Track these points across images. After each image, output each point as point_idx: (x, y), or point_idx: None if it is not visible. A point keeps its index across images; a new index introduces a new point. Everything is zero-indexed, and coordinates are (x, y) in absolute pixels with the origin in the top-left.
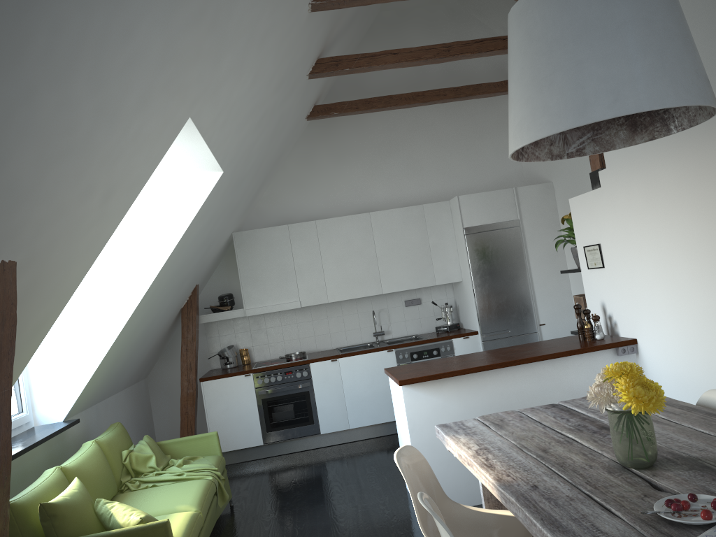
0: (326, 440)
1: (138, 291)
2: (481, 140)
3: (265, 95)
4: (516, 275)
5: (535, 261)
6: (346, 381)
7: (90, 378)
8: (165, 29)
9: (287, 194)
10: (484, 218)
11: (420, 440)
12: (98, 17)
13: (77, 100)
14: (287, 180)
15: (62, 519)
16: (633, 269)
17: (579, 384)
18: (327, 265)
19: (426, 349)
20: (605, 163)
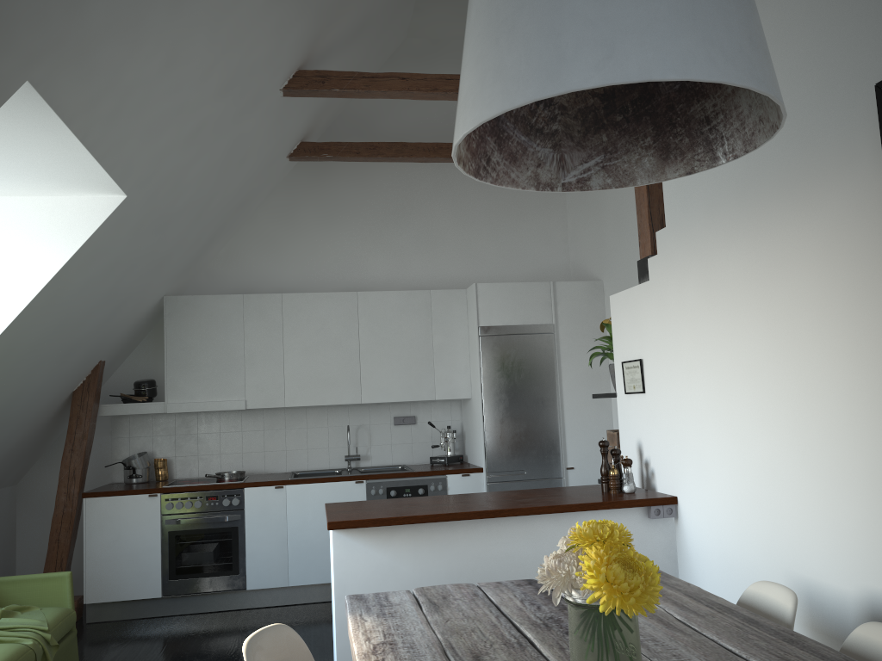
0: (253, 599)
1: None
2: (520, 218)
3: (198, 95)
4: (542, 397)
5: (569, 382)
6: (292, 518)
7: None
8: None
9: (253, 255)
10: (508, 317)
11: None
12: None
13: None
14: (254, 236)
15: None
16: (680, 397)
17: None
18: (290, 355)
19: (409, 485)
20: (657, 248)
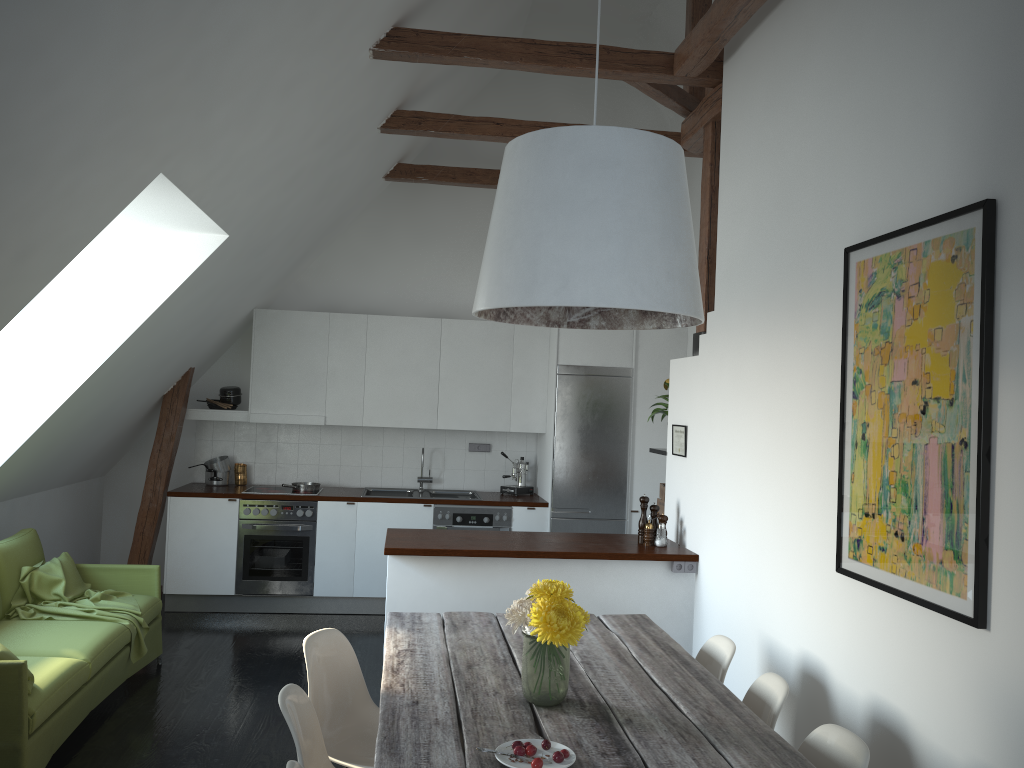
0: (319, 605)
1: (86, 366)
2: None
3: (299, 150)
4: (614, 440)
5: (642, 427)
6: (361, 533)
7: (1, 465)
8: (111, 80)
9: (343, 271)
10: (588, 357)
11: None
12: (0, 70)
13: None
14: (345, 252)
15: None
16: (709, 467)
17: (615, 598)
18: (371, 376)
19: (475, 512)
20: (707, 327)
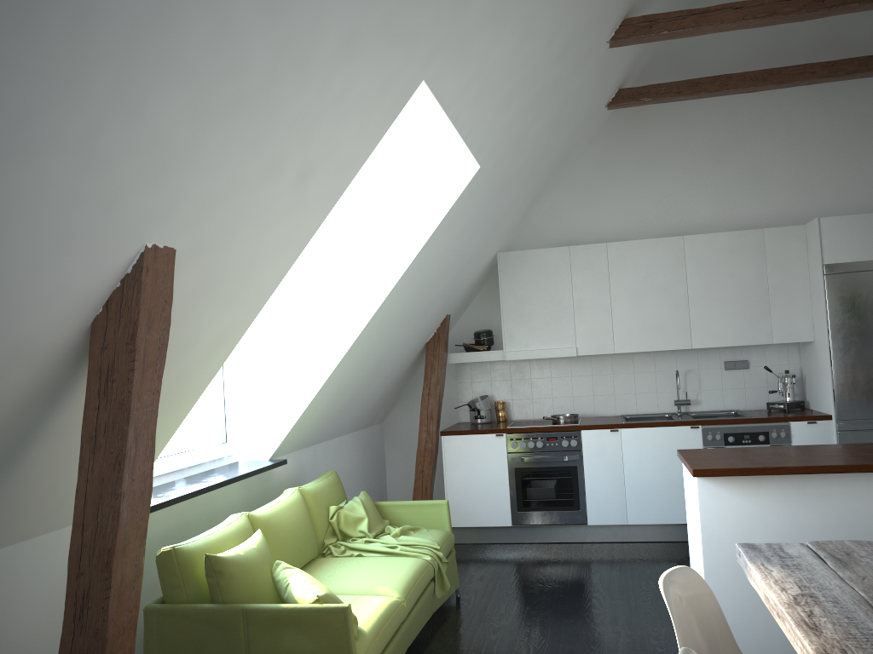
0: (594, 533)
1: (364, 312)
2: (865, 139)
3: (541, 63)
4: None
5: None
6: (628, 460)
7: (302, 413)
8: None
9: (573, 207)
10: (859, 252)
11: (718, 560)
12: None
13: (243, 30)
14: (574, 188)
15: (229, 579)
16: None
17: None
18: (617, 303)
19: (748, 431)
20: None
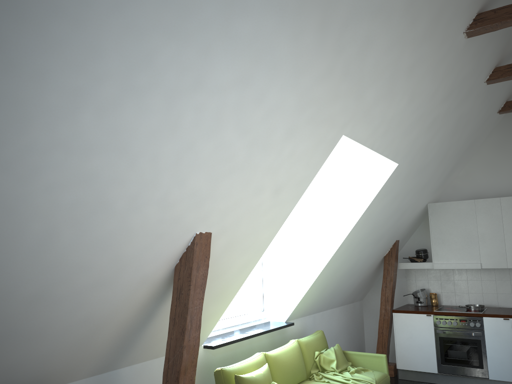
0: None
1: (334, 244)
2: None
3: (430, 106)
4: None
5: None
6: None
7: (302, 298)
8: (295, 88)
9: (480, 173)
10: None
11: None
12: (230, 95)
13: (230, 142)
14: (480, 162)
15: None
16: None
17: None
18: (508, 236)
19: None
20: None
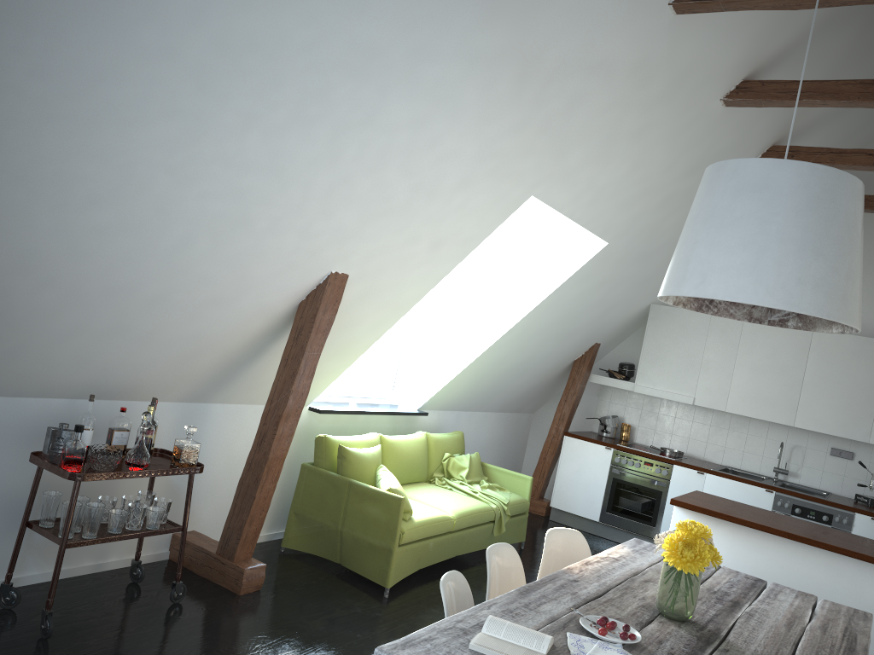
0: None
1: (502, 327)
2: None
3: (663, 180)
4: None
5: None
6: None
7: (445, 384)
8: (477, 137)
9: None
10: None
11: None
12: (401, 135)
13: (390, 182)
14: None
15: (348, 463)
16: None
17: None
18: (739, 371)
19: (814, 509)
20: None
